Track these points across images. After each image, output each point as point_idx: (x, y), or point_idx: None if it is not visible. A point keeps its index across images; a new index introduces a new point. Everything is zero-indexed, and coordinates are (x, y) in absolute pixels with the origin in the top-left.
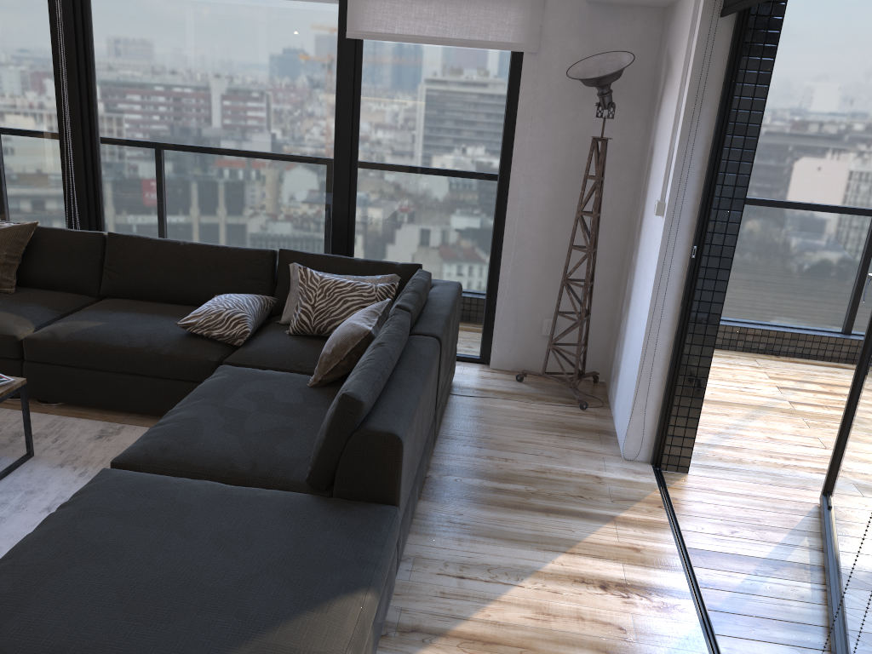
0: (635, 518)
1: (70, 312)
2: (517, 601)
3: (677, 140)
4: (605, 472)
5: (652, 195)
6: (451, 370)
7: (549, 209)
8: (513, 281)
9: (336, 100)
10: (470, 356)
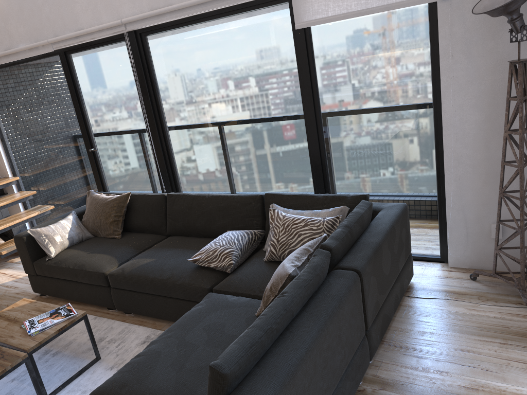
0: None
1: (145, 249)
2: None
3: None
4: None
5: None
6: (402, 278)
7: (482, 130)
8: (458, 195)
9: (299, 76)
10: (432, 256)
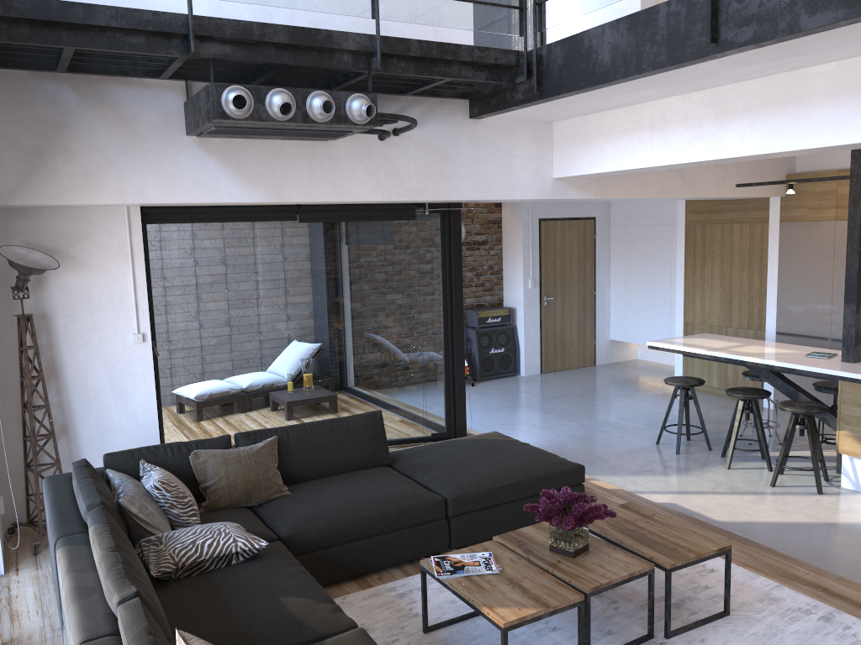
0: None
1: None
2: None
3: (142, 295)
4: None
5: (85, 340)
6: None
7: None
8: None
9: None
10: None
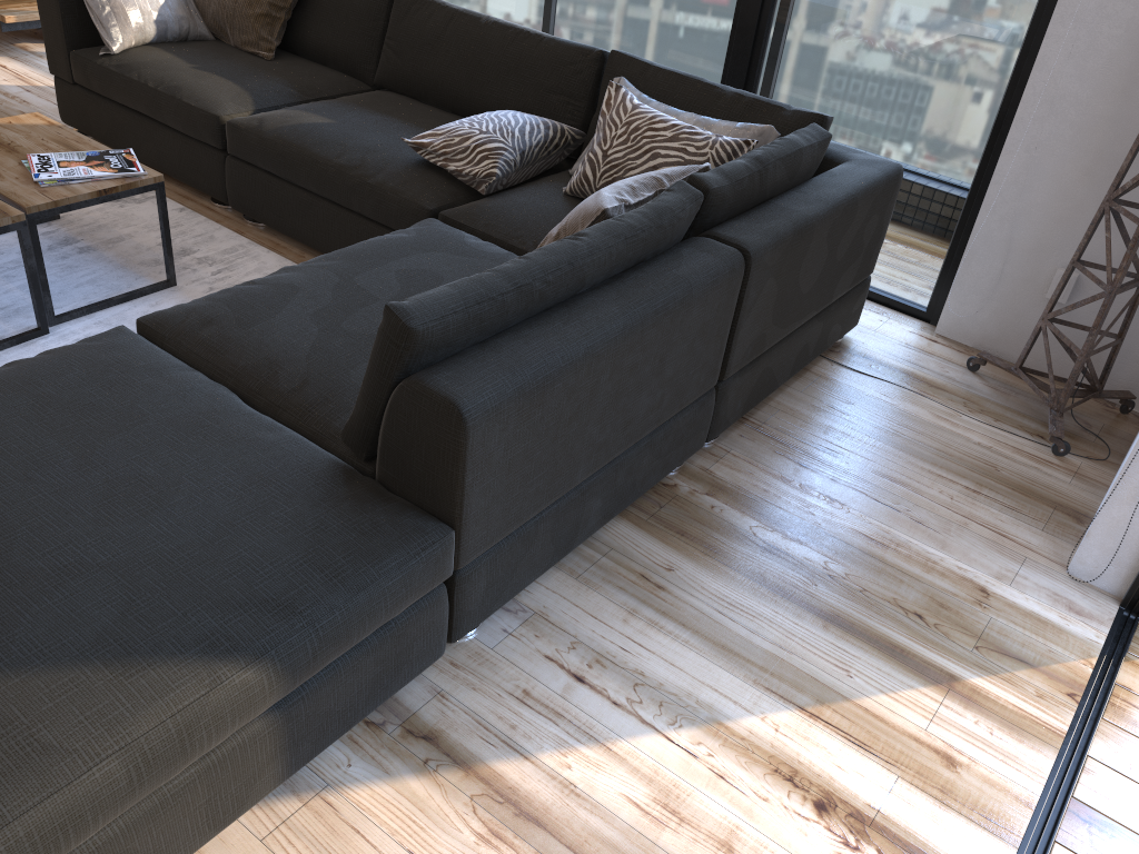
0: (999, 698)
1: (319, 99)
2: (638, 763)
3: None
4: (1006, 586)
5: None
6: (831, 318)
7: (1134, 50)
8: (1018, 184)
9: None
10: (910, 304)
